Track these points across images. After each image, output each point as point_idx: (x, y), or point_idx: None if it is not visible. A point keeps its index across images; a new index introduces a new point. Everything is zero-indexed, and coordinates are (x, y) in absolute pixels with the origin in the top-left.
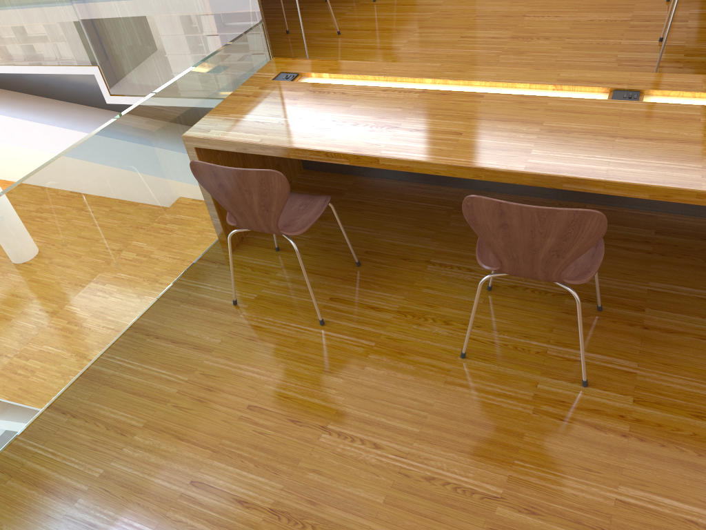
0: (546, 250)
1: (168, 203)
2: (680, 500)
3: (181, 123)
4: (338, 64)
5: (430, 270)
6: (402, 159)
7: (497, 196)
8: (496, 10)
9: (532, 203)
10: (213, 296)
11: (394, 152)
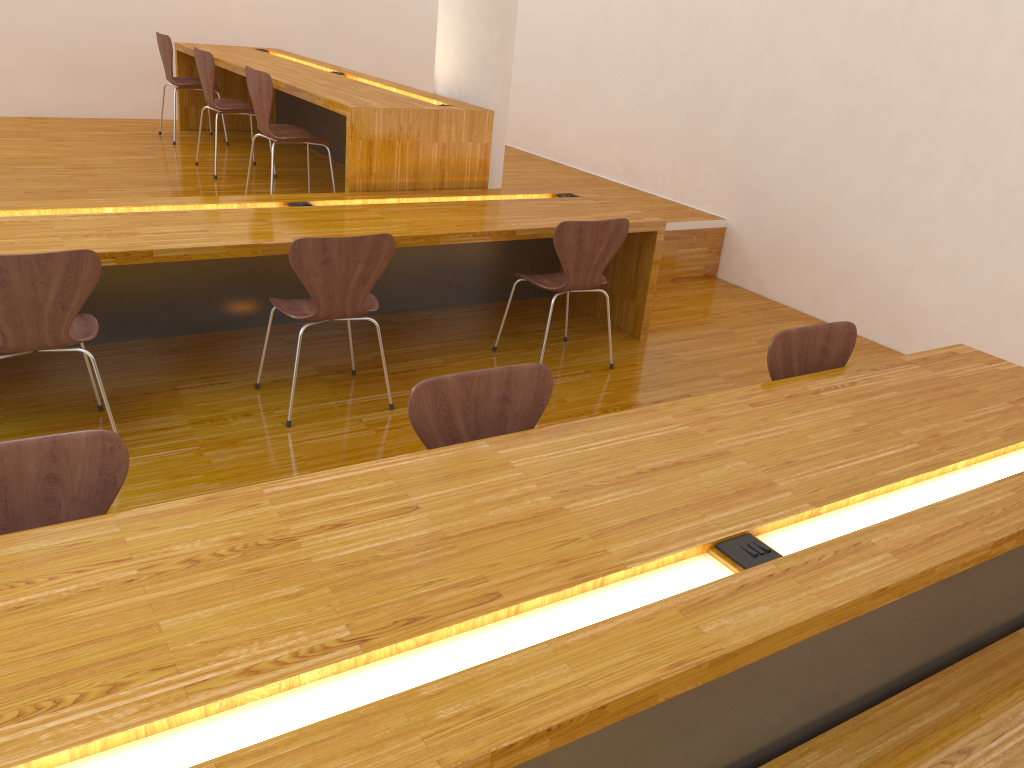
0: (356, 278)
1: None
2: None
3: None
4: None
5: (185, 393)
6: (179, 247)
7: (183, 337)
8: (44, 187)
9: (223, 335)
10: None
11: (164, 245)
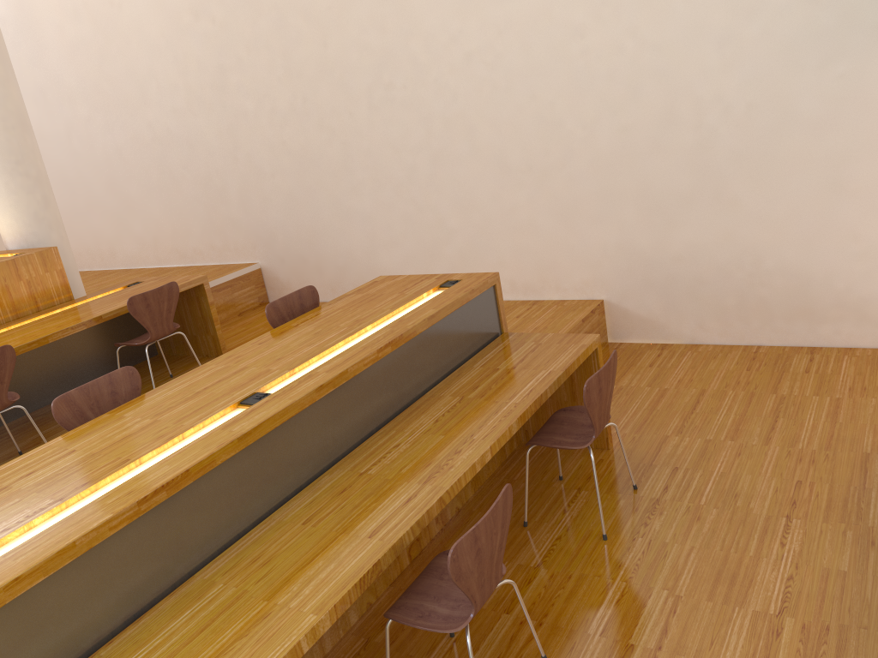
0: None
1: None
2: None
3: None
4: None
5: None
6: None
7: None
8: None
9: None
10: None
11: None
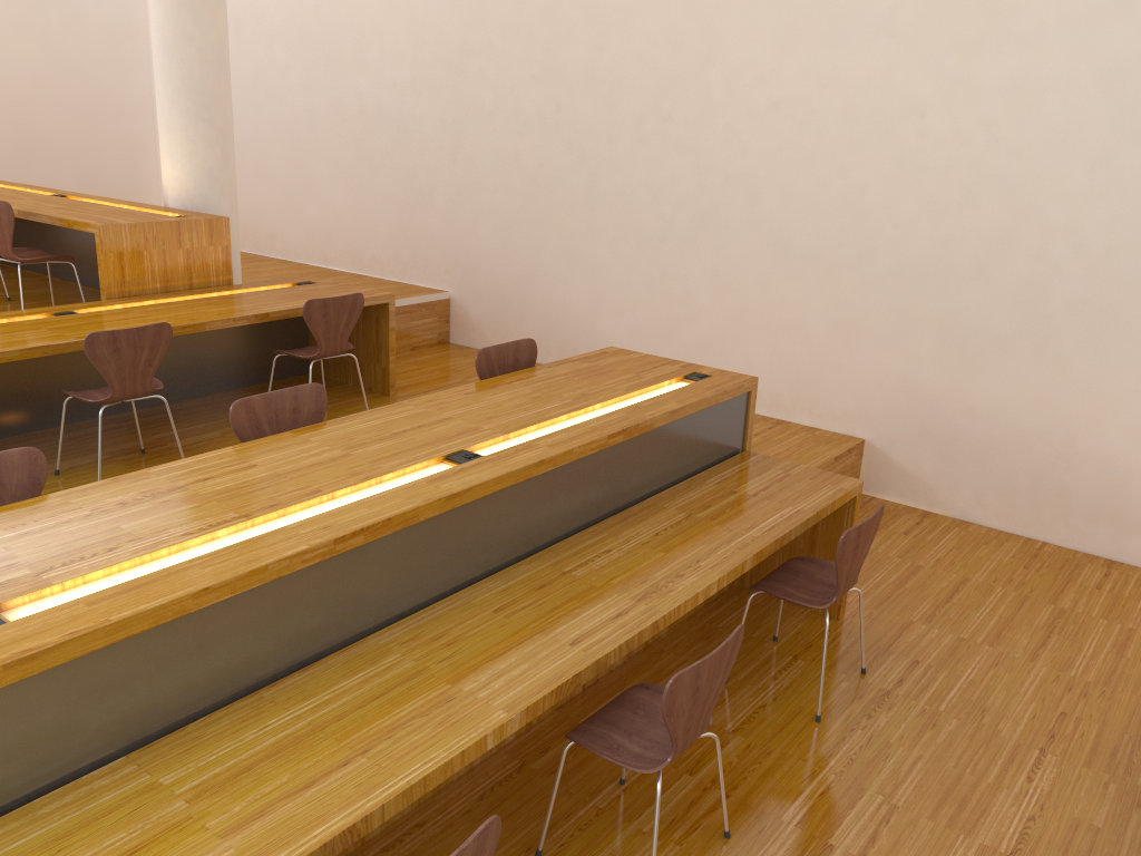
0: (143, 362)
1: None
2: None
3: None
4: None
5: None
6: None
7: None
8: None
9: (4, 441)
10: None
11: None
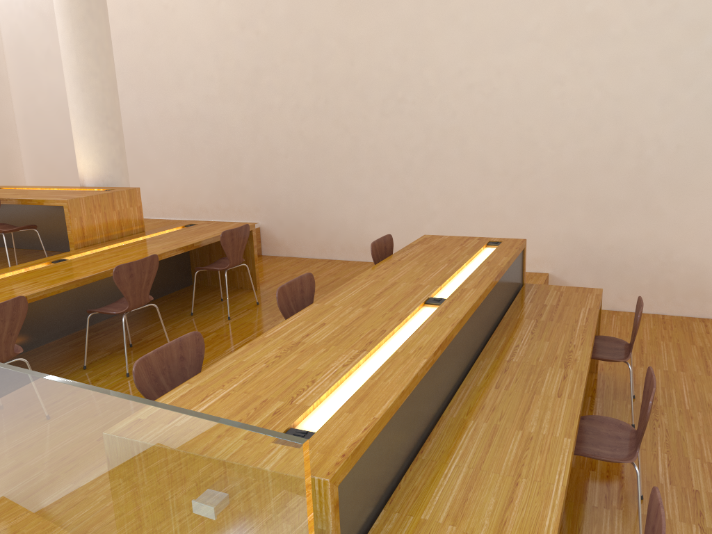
0: (145, 282)
1: None
2: (237, 343)
3: None
4: None
5: None
6: (40, 291)
7: None
8: None
9: (25, 355)
10: None
11: (29, 292)
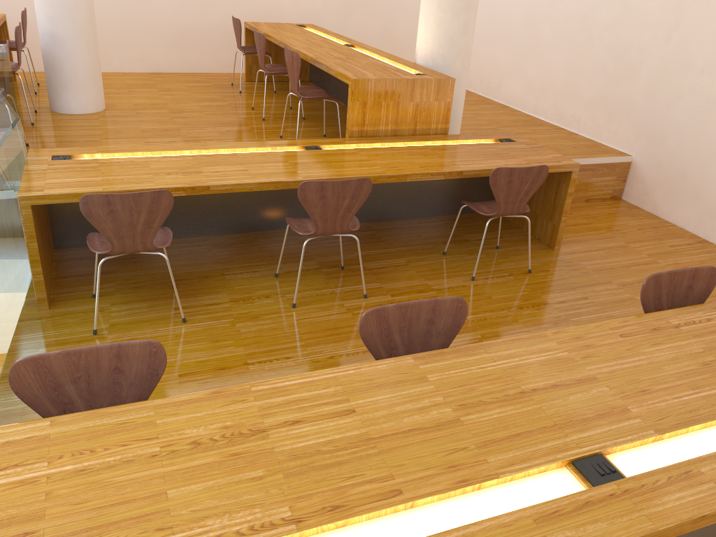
0: (343, 208)
1: (4, 260)
2: None
3: (2, 189)
4: (101, 148)
5: (229, 277)
6: (227, 183)
7: (233, 235)
8: (153, 127)
9: (259, 234)
10: (66, 336)
11: (217, 181)
